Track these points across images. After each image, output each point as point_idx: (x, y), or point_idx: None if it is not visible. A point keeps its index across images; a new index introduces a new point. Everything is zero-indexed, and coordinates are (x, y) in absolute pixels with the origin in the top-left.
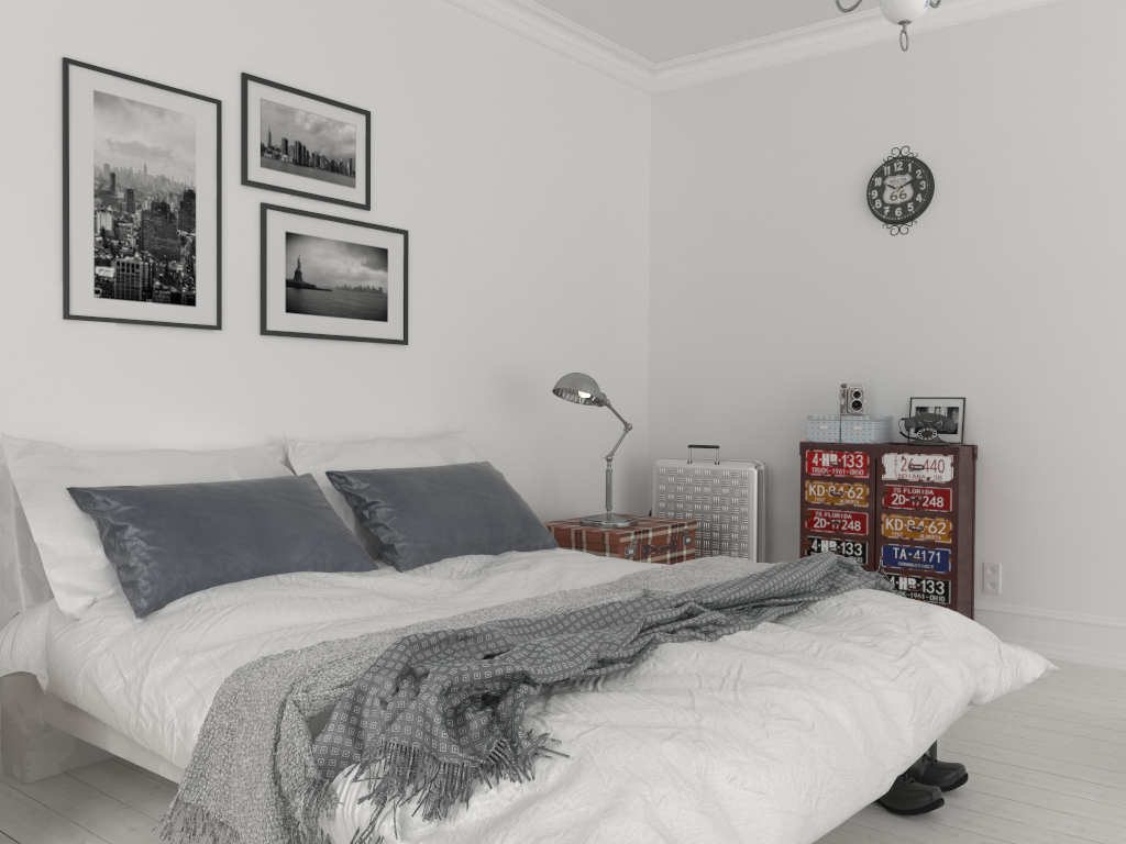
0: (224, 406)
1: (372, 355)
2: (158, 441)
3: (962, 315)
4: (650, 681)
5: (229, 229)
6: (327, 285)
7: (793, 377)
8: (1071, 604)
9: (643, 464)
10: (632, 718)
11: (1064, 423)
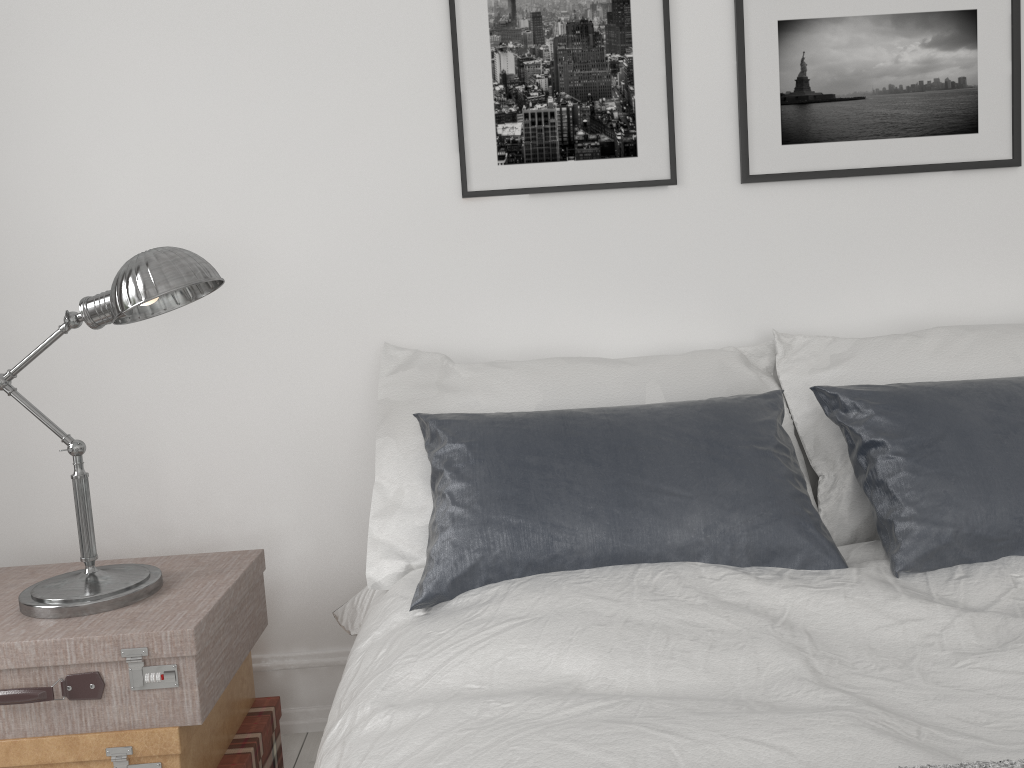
0: (687, 290)
1: (946, 192)
2: (594, 343)
3: None
4: None
5: (684, 36)
6: (854, 91)
7: None
8: None
9: None
10: None
11: None
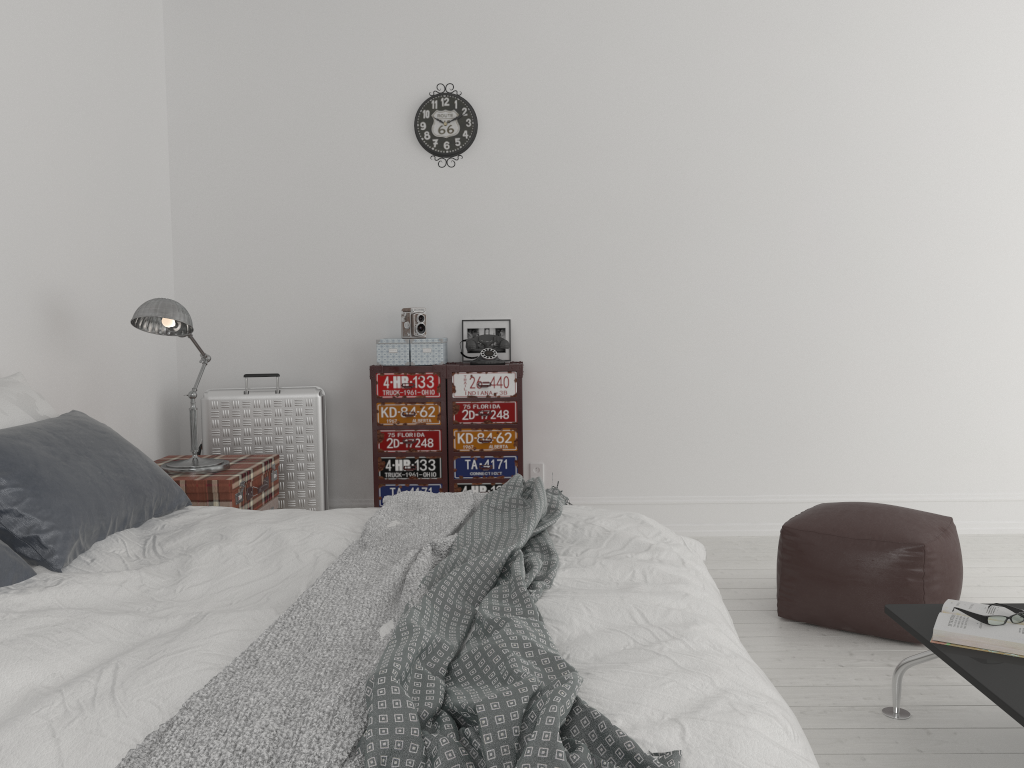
0: None
1: None
2: None
3: (506, 246)
4: (582, 649)
5: None
6: None
7: (345, 301)
8: (599, 490)
9: (175, 397)
10: (670, 699)
11: (591, 340)
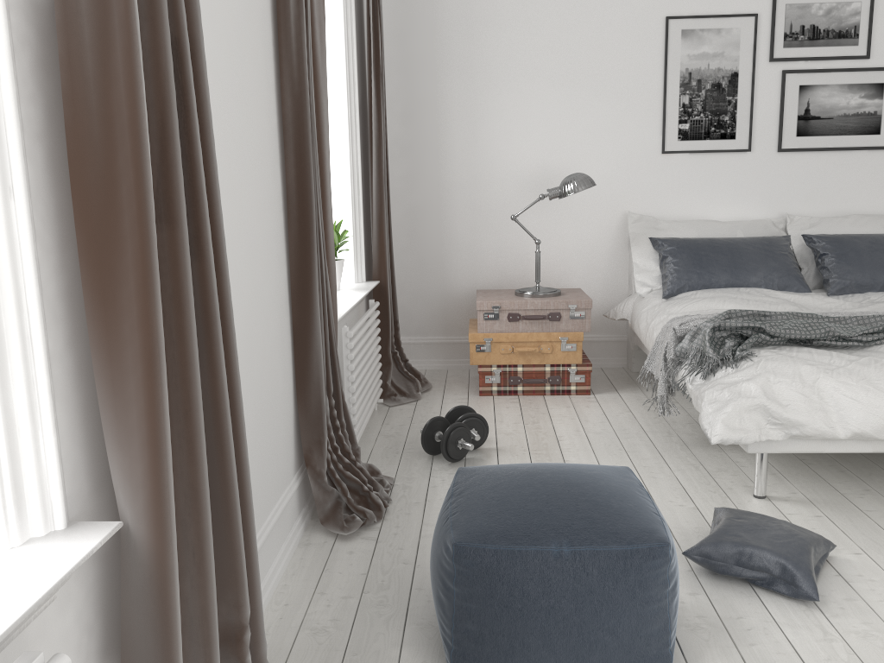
0: (750, 195)
1: (864, 158)
2: (709, 215)
3: None
4: (863, 353)
5: (759, 90)
6: (829, 115)
7: None
8: None
9: None
10: (811, 357)
11: None
